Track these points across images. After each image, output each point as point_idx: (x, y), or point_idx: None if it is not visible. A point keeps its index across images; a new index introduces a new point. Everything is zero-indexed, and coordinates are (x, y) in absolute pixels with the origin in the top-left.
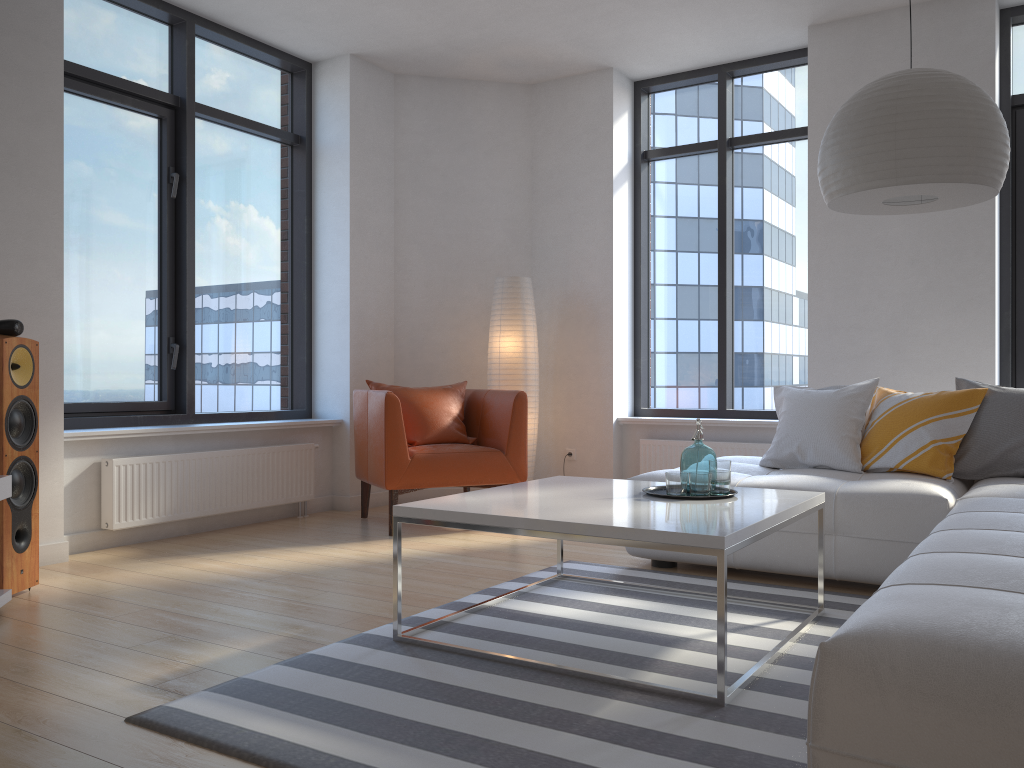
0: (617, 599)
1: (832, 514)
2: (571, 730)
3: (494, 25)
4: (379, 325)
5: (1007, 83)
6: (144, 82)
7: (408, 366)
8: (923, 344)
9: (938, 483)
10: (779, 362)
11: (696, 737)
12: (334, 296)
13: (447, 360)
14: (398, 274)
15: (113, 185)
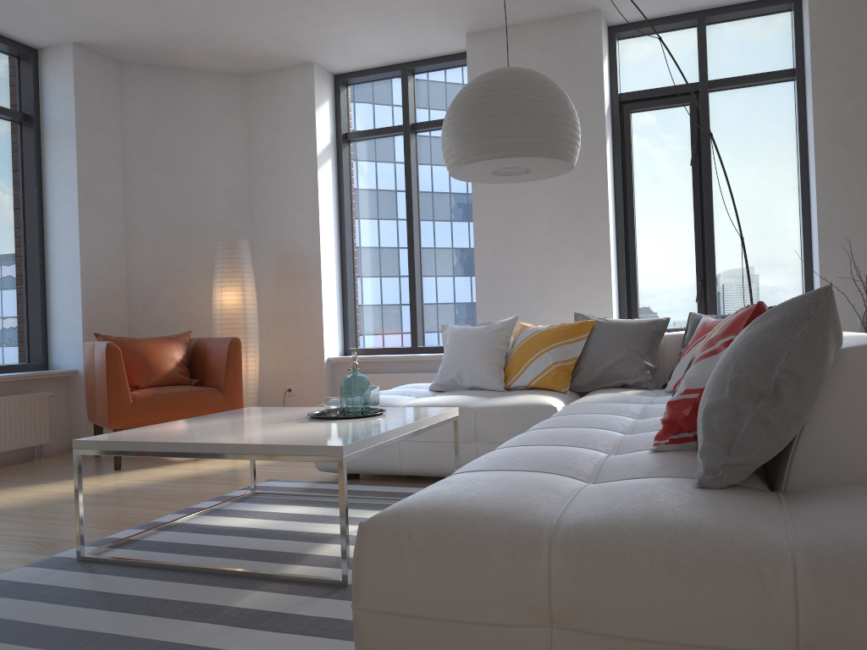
0: (296, 508)
1: (473, 425)
2: (207, 620)
3: (202, 22)
4: (111, 284)
5: (615, 84)
6: None
7: (141, 320)
8: (561, 288)
9: (556, 395)
10: (458, 306)
11: (313, 614)
12: (66, 259)
13: (177, 313)
14: (129, 238)
15: None
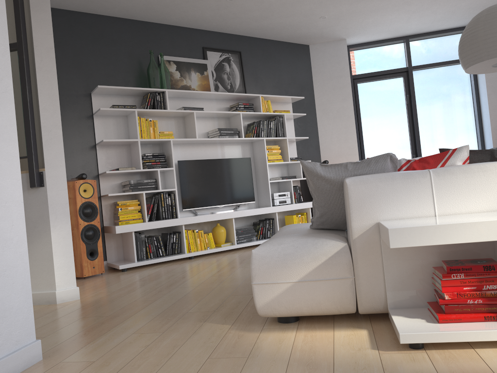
0: None
1: None
2: None
3: None
4: None
5: None
6: (394, 67)
7: None
8: None
9: None
10: None
11: None
12: (486, 122)
13: None
14: None
15: (386, 106)
